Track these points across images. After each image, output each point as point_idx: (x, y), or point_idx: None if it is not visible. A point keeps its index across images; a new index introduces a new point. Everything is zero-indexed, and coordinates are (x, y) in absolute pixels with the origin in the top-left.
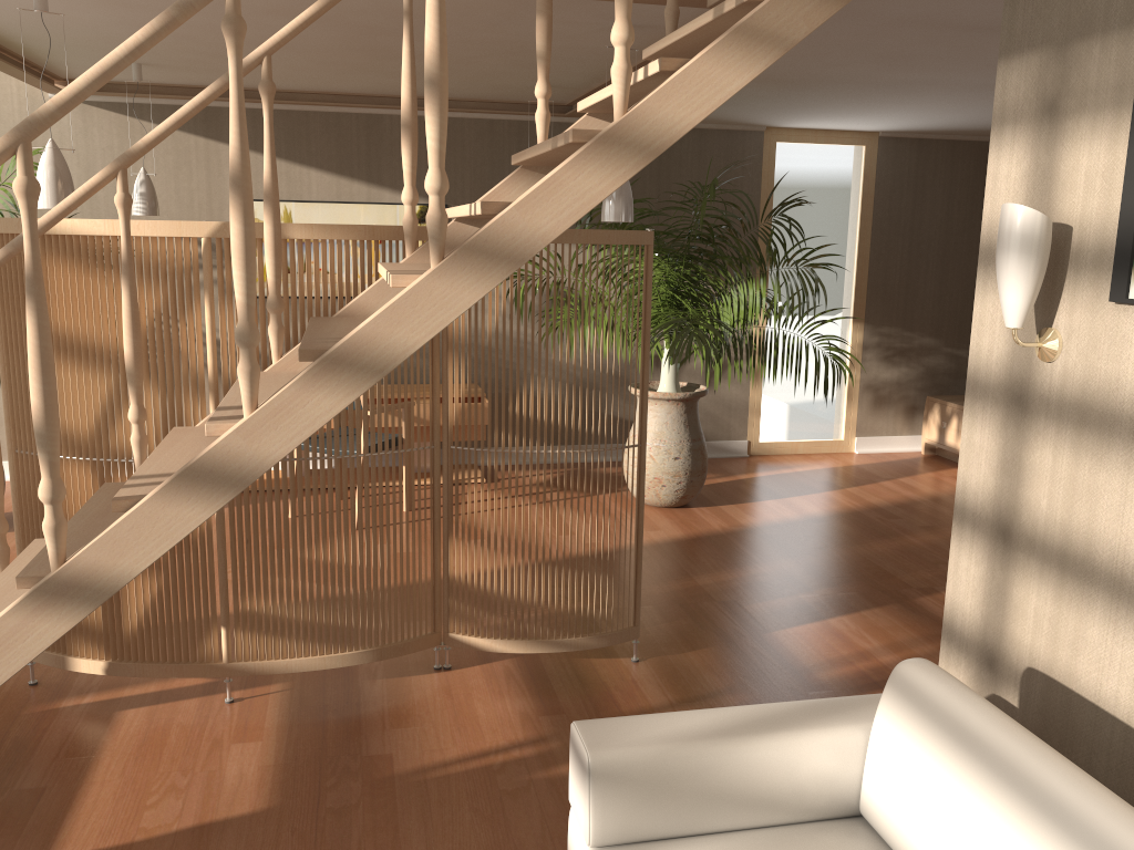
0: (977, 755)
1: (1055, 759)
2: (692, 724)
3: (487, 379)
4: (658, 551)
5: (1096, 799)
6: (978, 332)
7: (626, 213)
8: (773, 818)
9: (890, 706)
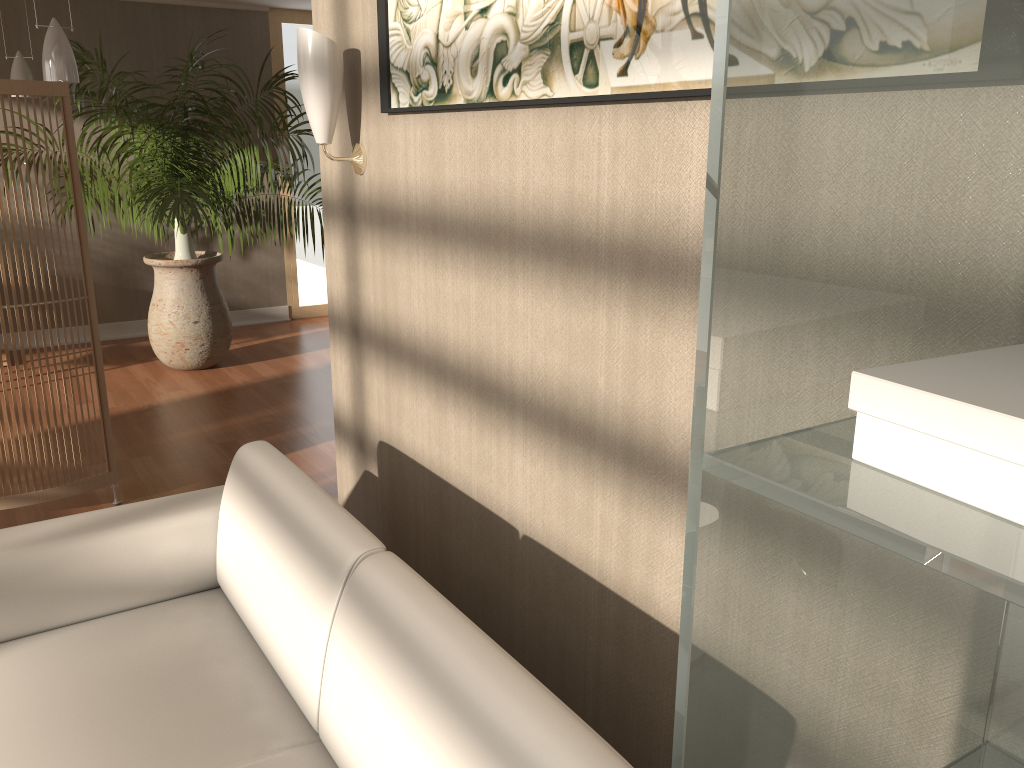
0: (270, 508)
1: (318, 497)
2: (43, 530)
3: (6, 262)
4: (174, 408)
5: (332, 521)
6: (323, 156)
7: (68, 72)
8: (131, 601)
9: (230, 485)
